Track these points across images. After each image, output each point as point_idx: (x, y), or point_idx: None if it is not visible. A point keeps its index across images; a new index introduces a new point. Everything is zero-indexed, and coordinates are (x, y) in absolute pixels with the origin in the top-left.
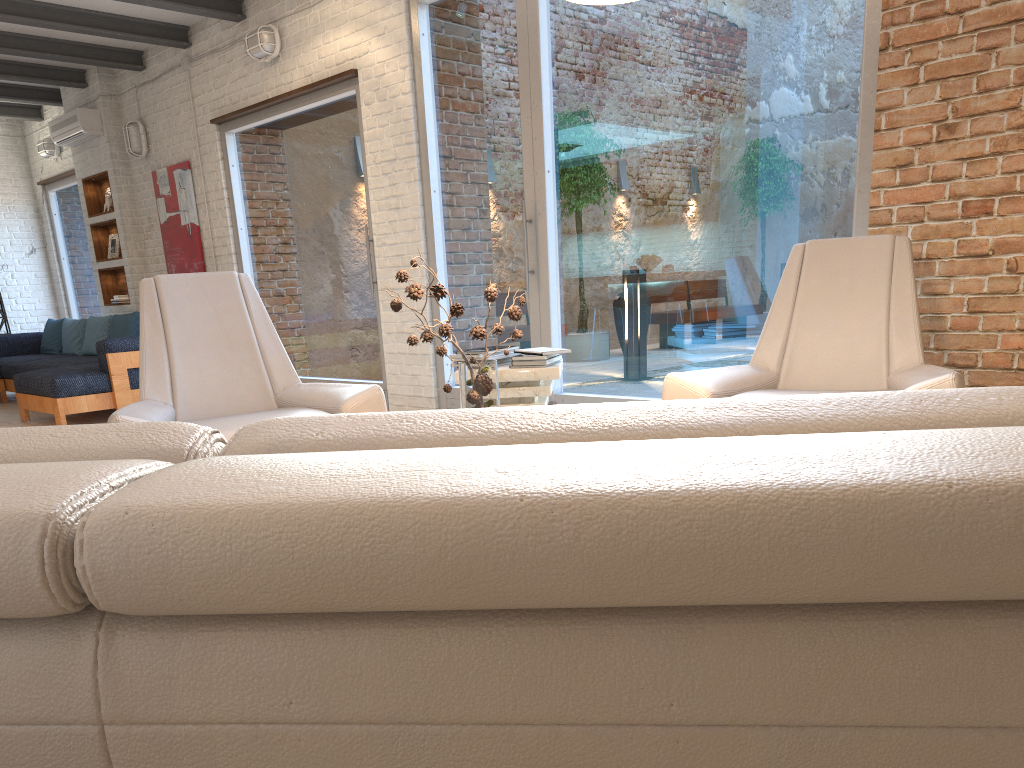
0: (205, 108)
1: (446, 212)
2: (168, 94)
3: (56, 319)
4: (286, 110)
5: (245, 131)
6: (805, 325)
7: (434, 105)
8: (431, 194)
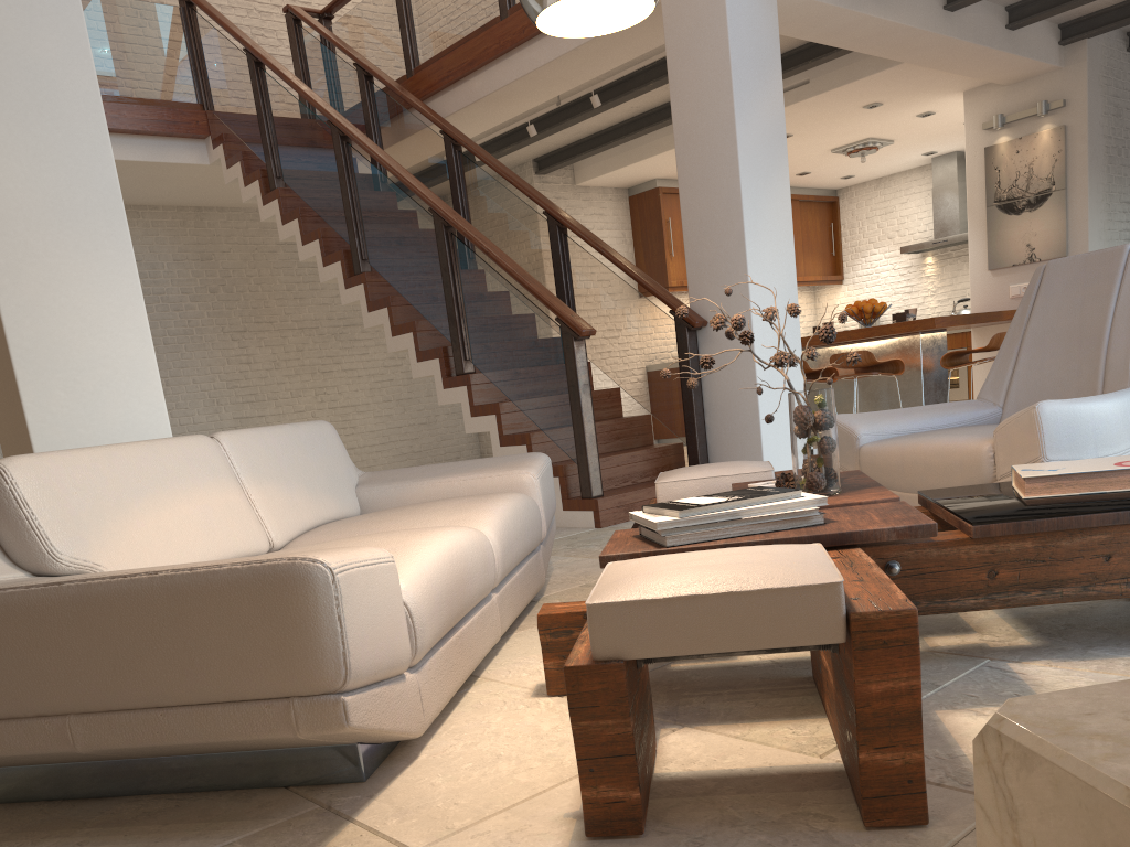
0: None
1: None
2: None
3: None
4: None
5: None
6: None
7: None
8: None
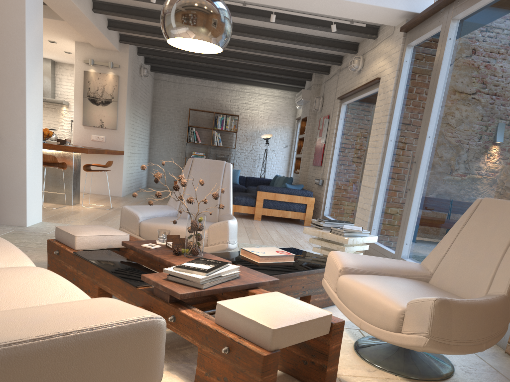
0: (338, 92)
1: (393, 152)
2: (331, 85)
3: (286, 175)
4: (358, 95)
5: (348, 103)
6: (457, 249)
7: (402, 97)
8: (388, 142)
